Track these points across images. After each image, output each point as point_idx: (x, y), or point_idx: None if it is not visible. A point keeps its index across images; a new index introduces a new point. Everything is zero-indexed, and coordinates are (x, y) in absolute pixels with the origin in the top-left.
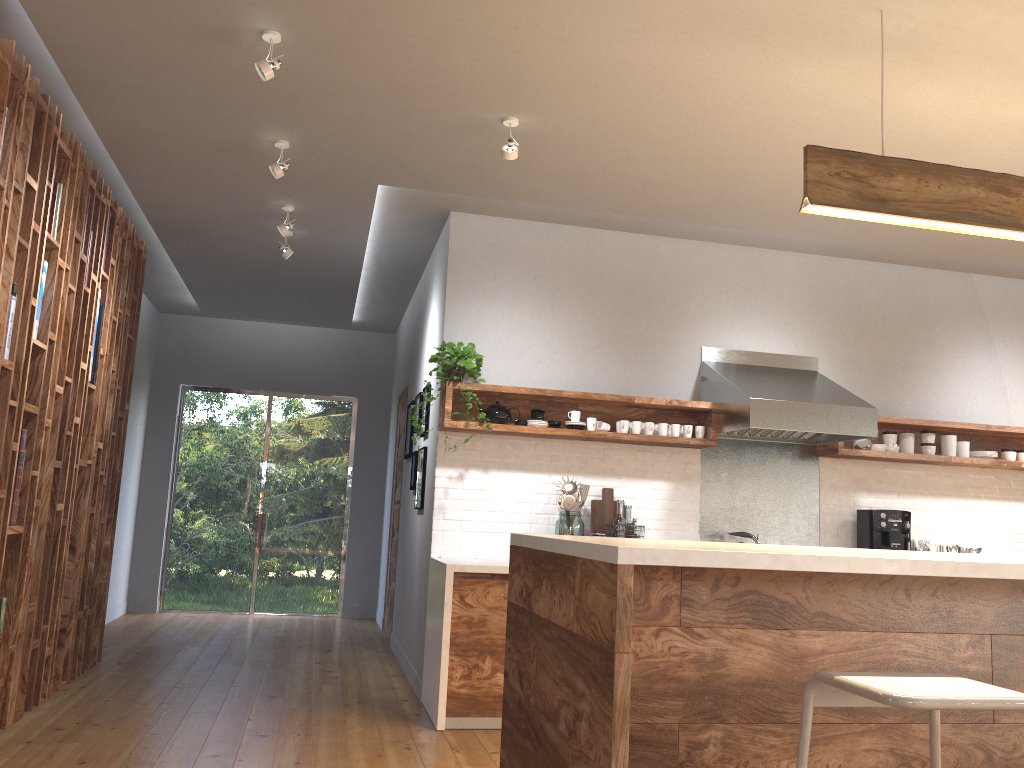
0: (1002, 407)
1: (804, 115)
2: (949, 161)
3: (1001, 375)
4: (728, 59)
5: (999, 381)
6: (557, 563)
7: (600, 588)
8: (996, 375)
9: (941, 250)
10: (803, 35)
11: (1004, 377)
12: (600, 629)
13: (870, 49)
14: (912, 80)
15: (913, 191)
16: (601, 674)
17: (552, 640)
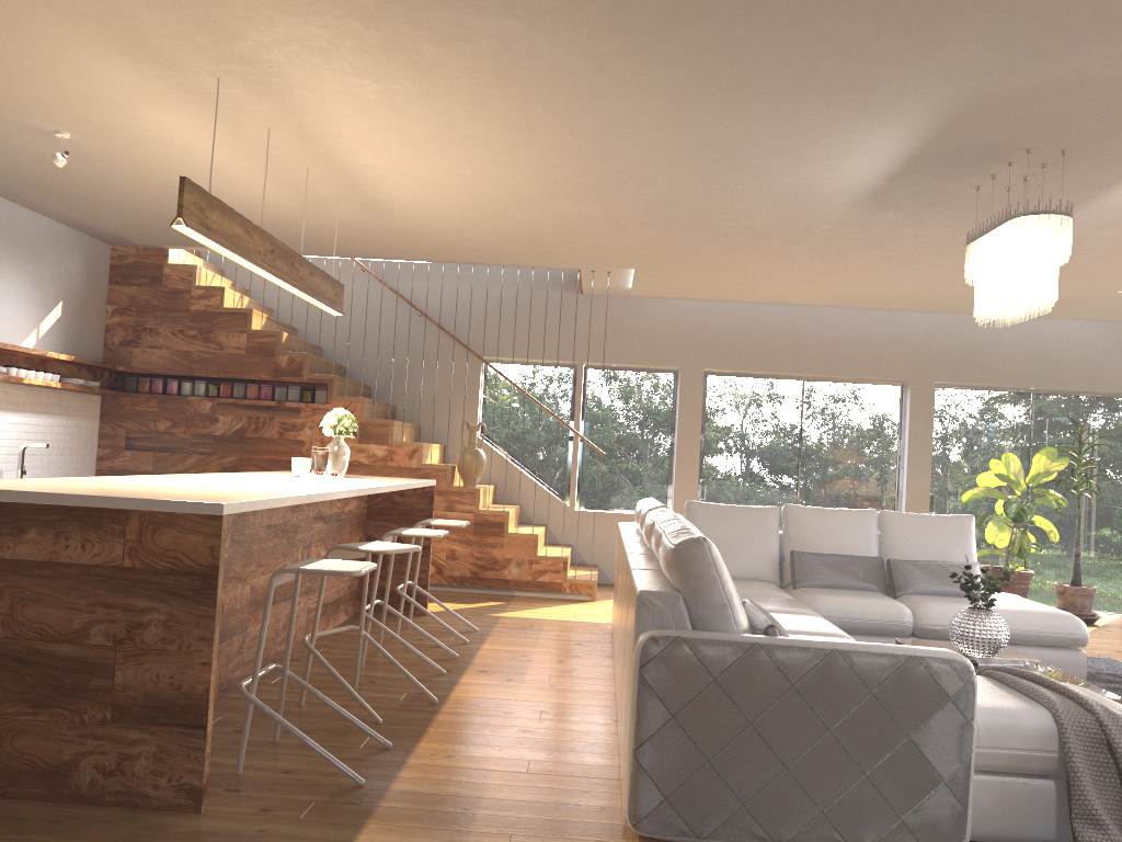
0: (2, 325)
1: (70, 85)
2: (118, 145)
3: (4, 295)
4: (80, 41)
5: (2, 300)
6: (74, 514)
7: (188, 532)
8: (1, 294)
9: (10, 180)
10: (155, 61)
11: (6, 297)
12: (189, 560)
13: (180, 86)
14: (174, 107)
15: (220, 225)
16: (192, 590)
17: (63, 577)
